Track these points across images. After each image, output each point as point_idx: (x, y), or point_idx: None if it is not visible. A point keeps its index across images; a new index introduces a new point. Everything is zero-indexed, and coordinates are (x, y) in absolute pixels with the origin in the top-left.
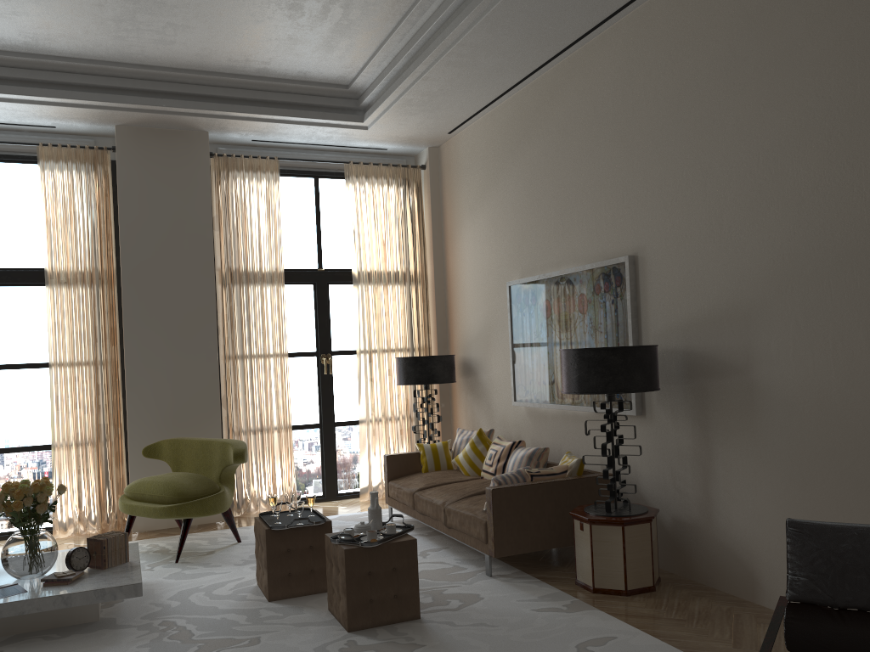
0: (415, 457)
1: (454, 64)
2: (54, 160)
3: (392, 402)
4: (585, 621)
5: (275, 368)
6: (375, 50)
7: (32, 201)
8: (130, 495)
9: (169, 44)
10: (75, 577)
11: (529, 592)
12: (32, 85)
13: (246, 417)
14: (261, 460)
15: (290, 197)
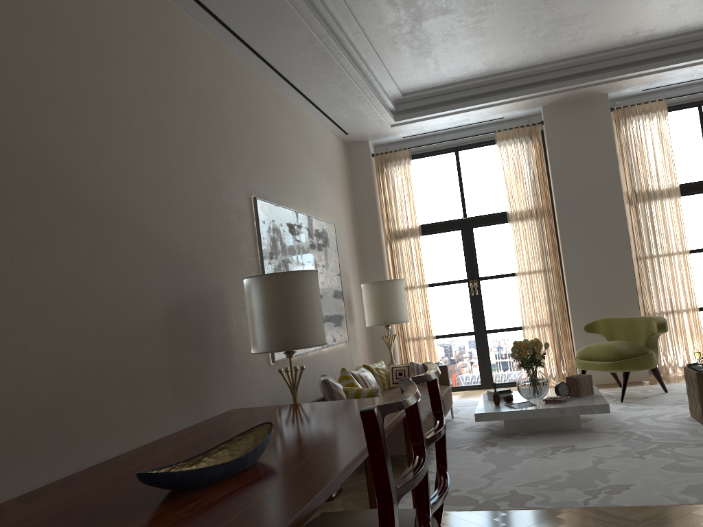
0: None
1: None
2: (505, 139)
3: None
4: None
5: (679, 262)
6: None
7: (493, 169)
8: (581, 356)
9: (579, 40)
10: (563, 399)
11: None
12: (491, 94)
13: (658, 302)
14: (674, 335)
15: (678, 126)
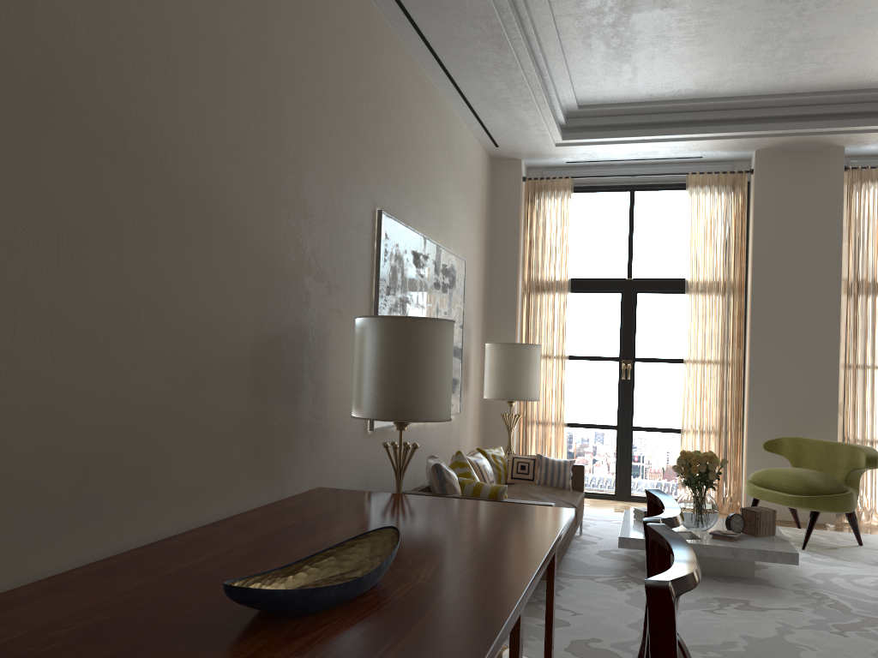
0: None
1: None
2: (699, 186)
3: None
4: None
5: None
6: None
7: (676, 222)
8: (756, 481)
9: (825, 71)
10: (736, 537)
11: None
12: (693, 124)
13: (864, 426)
14: (876, 471)
15: None
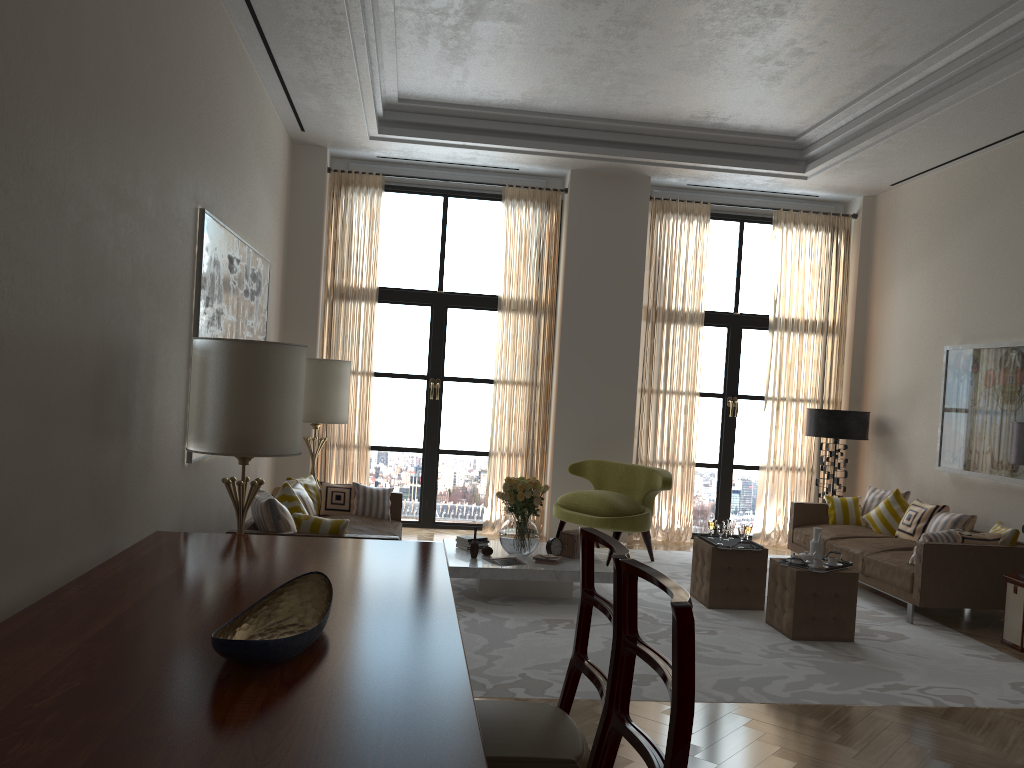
0: (822, 508)
1: (922, 131)
2: (516, 200)
3: (795, 452)
4: (1015, 669)
5: (686, 405)
6: (837, 110)
7: (490, 234)
8: (564, 504)
9: (643, 105)
10: (558, 560)
11: (954, 641)
12: (515, 136)
13: (655, 449)
14: (663, 491)
15: (715, 240)
